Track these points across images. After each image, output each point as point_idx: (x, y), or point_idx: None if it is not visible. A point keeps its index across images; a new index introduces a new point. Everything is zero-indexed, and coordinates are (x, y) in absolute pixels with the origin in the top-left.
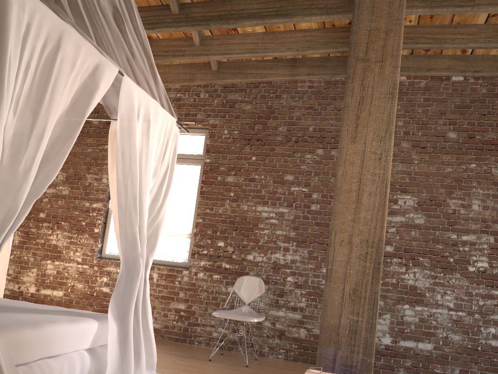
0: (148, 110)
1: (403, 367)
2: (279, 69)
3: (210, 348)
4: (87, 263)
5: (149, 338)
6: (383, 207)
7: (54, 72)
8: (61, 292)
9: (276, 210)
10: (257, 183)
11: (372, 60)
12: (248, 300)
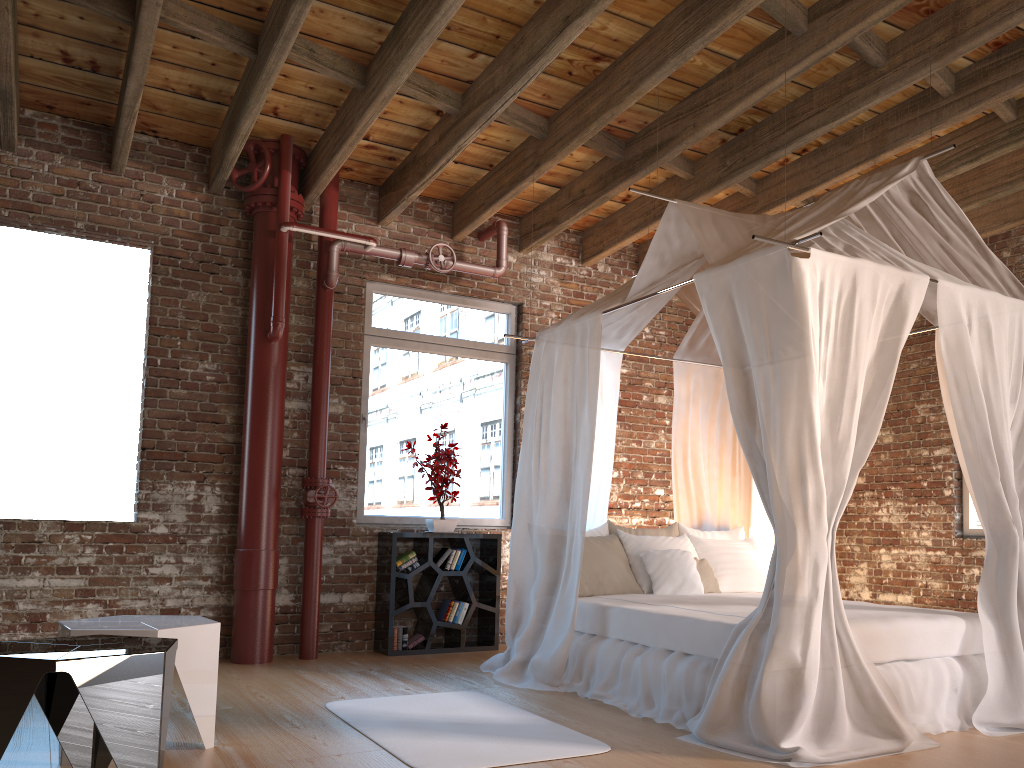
0: (982, 310)
1: None
2: None
3: None
4: (942, 548)
5: None
6: None
7: (854, 321)
8: (909, 596)
9: None
10: None
11: None
12: None
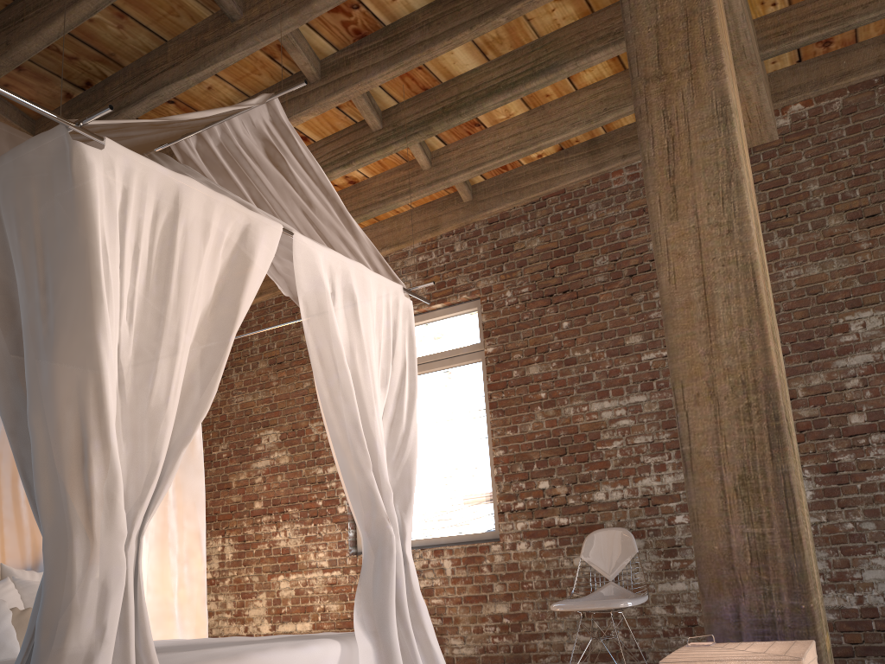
0: (347, 279)
1: None
2: (572, 164)
3: None
4: (338, 567)
5: (434, 660)
6: (758, 314)
7: (176, 251)
8: (308, 623)
9: (625, 401)
10: (582, 365)
11: (673, 71)
12: (612, 572)
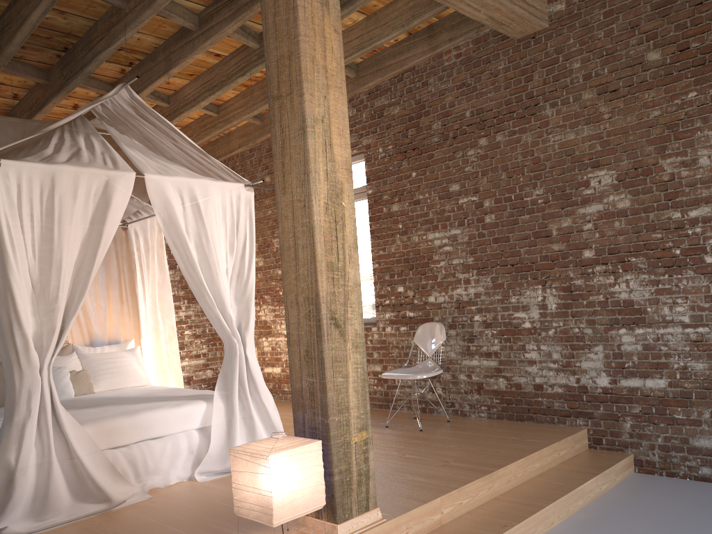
0: (192, 193)
1: (630, 416)
2: (417, 47)
3: (411, 413)
4: None
5: (266, 412)
6: (314, 259)
7: (55, 211)
8: (279, 368)
9: (448, 233)
10: (423, 205)
11: (284, 94)
12: (430, 352)
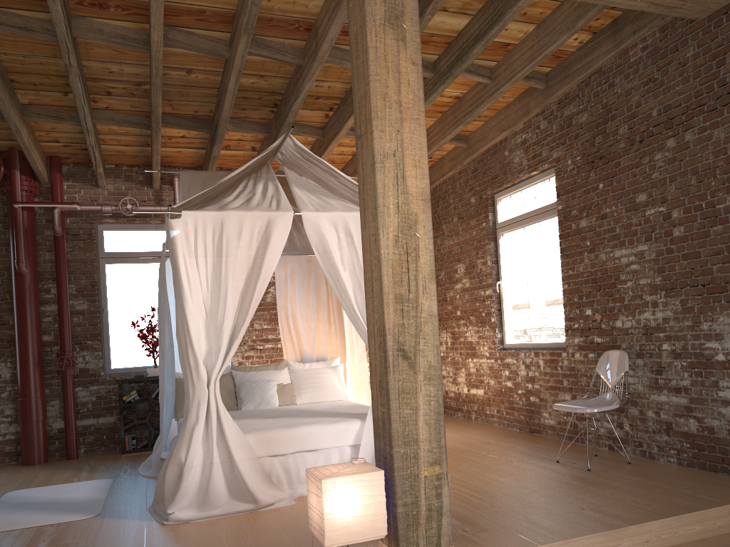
0: (346, 225)
1: None
2: (602, 46)
3: (598, 449)
4: (493, 357)
5: None
6: (381, 291)
7: (223, 251)
8: (482, 390)
9: (635, 250)
10: (610, 219)
11: (363, 133)
12: (612, 383)
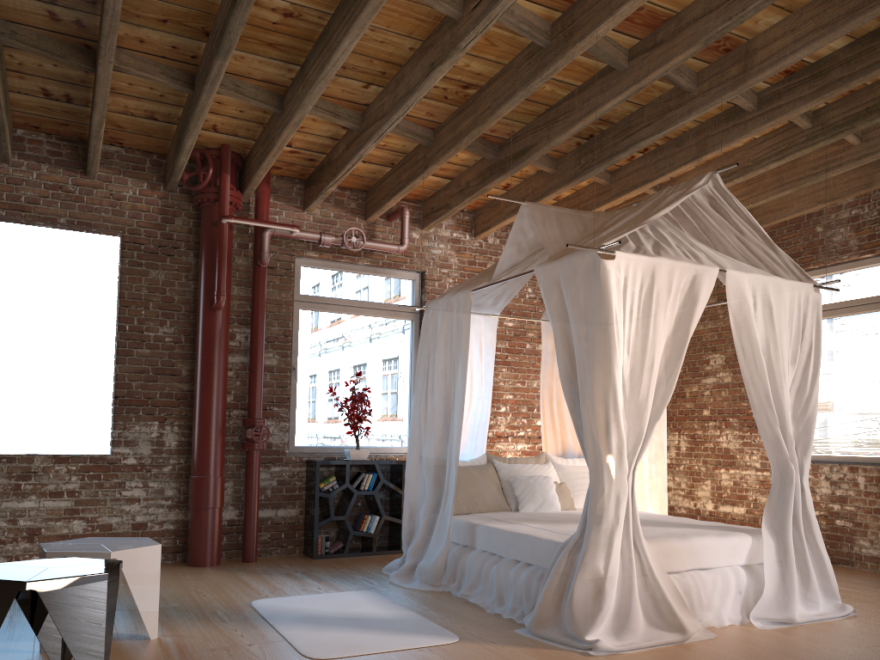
0: (765, 292)
1: None
2: None
3: None
4: (768, 469)
5: (820, 558)
6: None
7: (652, 307)
8: (742, 508)
9: None
10: None
11: None
12: None
